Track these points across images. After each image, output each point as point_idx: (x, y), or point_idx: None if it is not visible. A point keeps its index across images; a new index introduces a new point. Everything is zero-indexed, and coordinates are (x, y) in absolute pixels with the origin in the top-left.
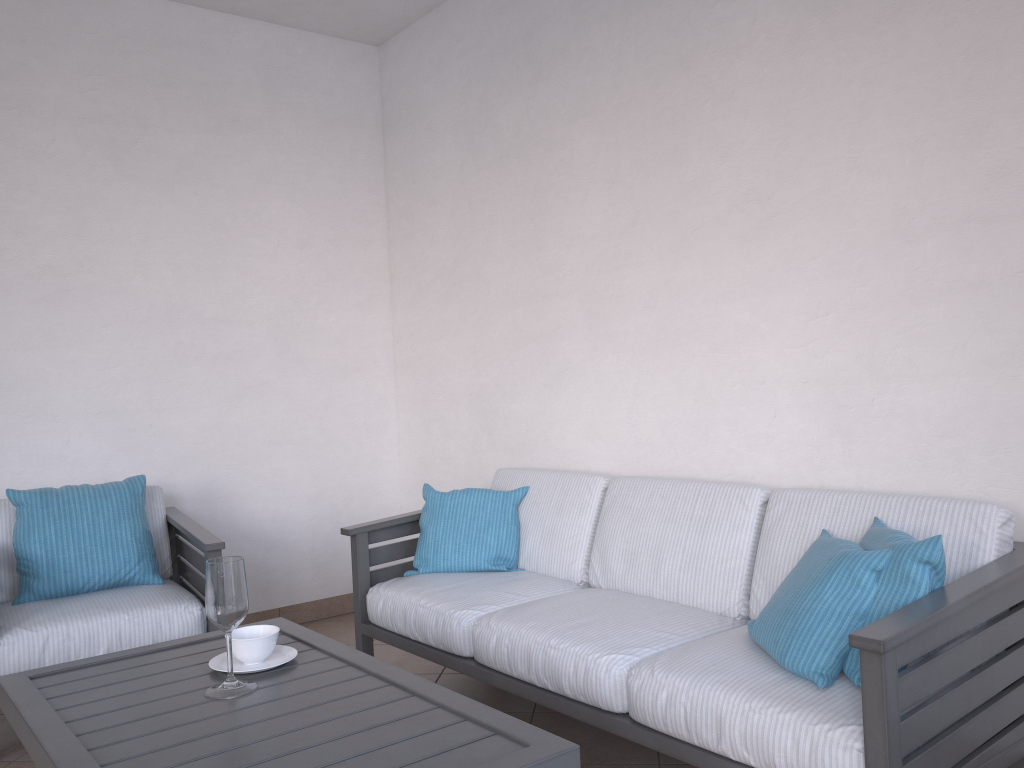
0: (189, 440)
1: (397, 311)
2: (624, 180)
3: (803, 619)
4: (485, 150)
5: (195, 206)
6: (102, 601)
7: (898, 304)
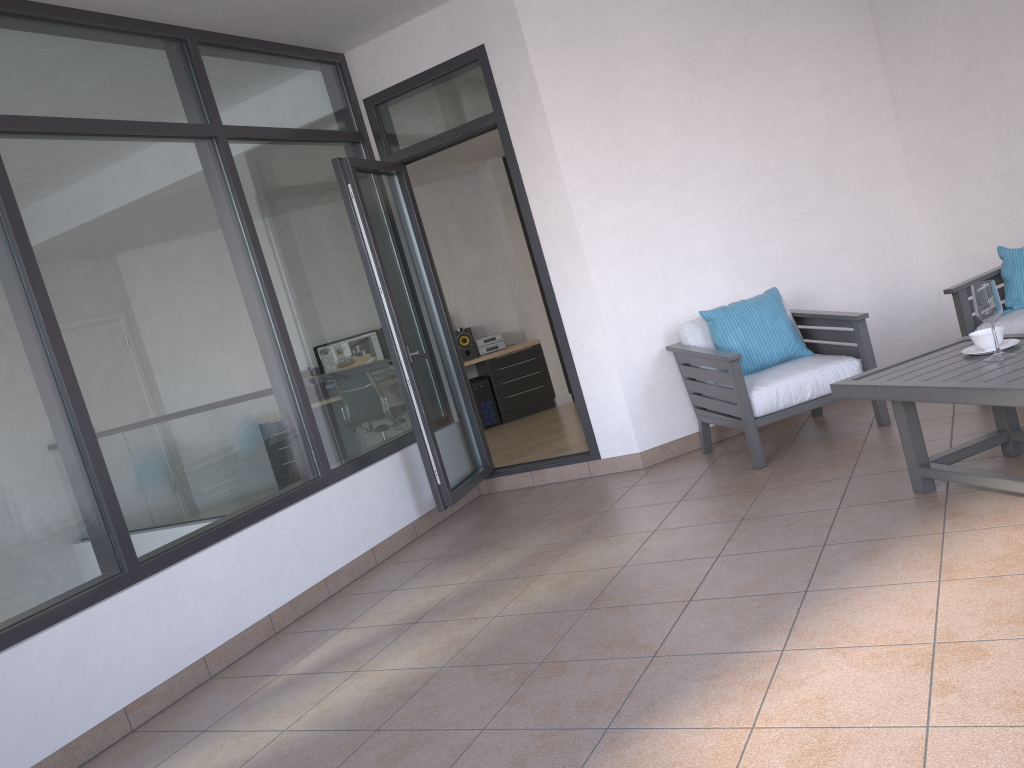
0: (779, 262)
1: (905, 127)
2: None
3: None
4: None
5: (747, 88)
6: (790, 367)
7: None
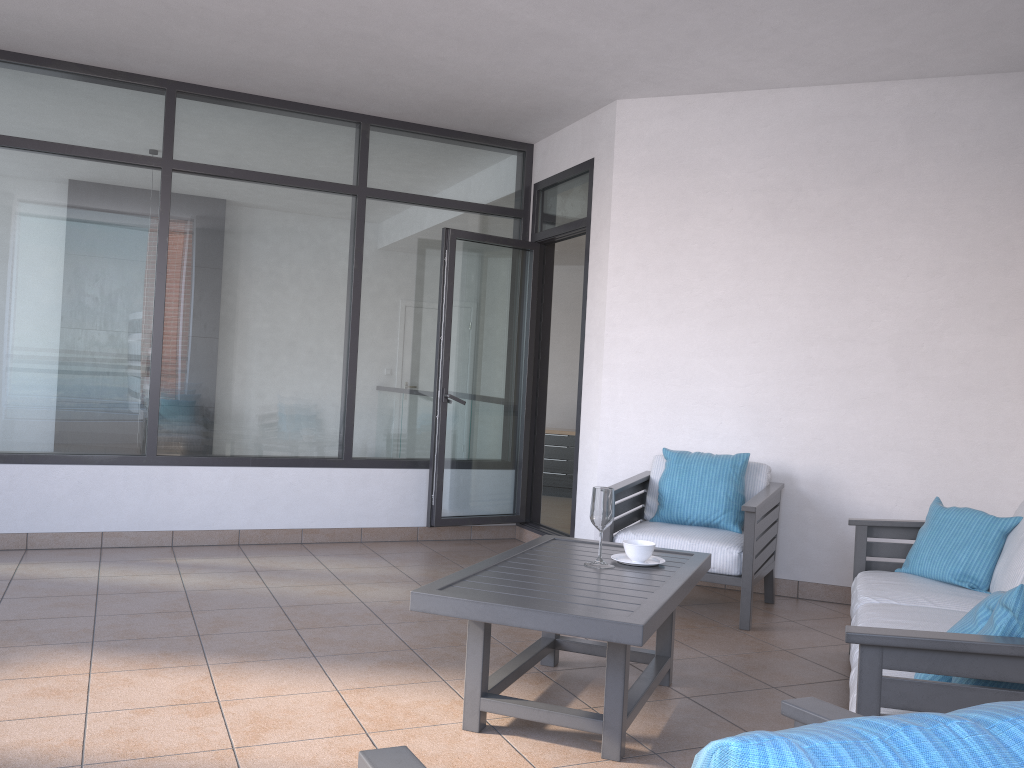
0: (809, 435)
1: None
2: None
3: None
4: None
5: (833, 247)
6: (686, 530)
7: None
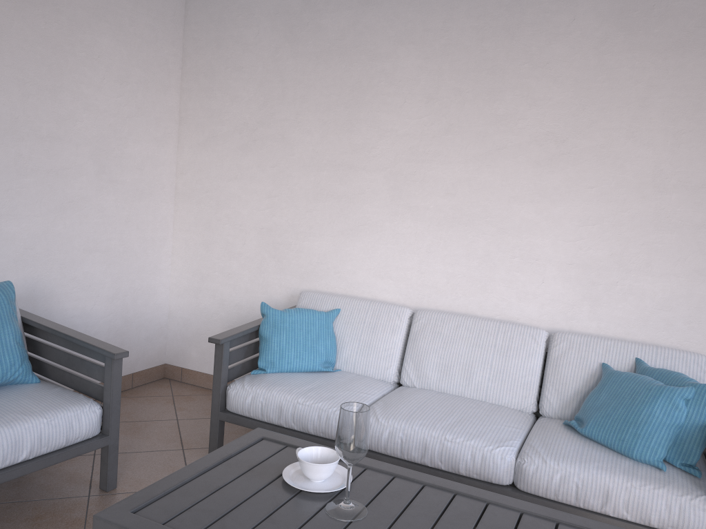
0: (21, 245)
1: (184, 149)
2: (442, 100)
3: (643, 427)
4: (305, 42)
5: (42, 28)
6: (7, 405)
7: (645, 227)
